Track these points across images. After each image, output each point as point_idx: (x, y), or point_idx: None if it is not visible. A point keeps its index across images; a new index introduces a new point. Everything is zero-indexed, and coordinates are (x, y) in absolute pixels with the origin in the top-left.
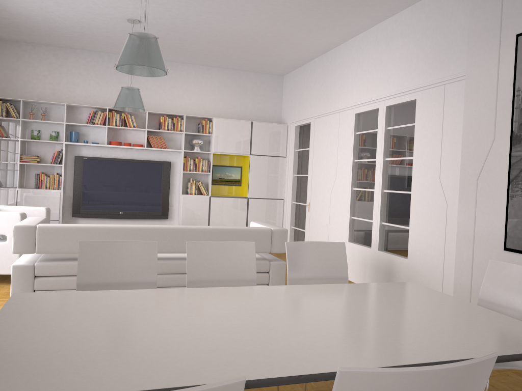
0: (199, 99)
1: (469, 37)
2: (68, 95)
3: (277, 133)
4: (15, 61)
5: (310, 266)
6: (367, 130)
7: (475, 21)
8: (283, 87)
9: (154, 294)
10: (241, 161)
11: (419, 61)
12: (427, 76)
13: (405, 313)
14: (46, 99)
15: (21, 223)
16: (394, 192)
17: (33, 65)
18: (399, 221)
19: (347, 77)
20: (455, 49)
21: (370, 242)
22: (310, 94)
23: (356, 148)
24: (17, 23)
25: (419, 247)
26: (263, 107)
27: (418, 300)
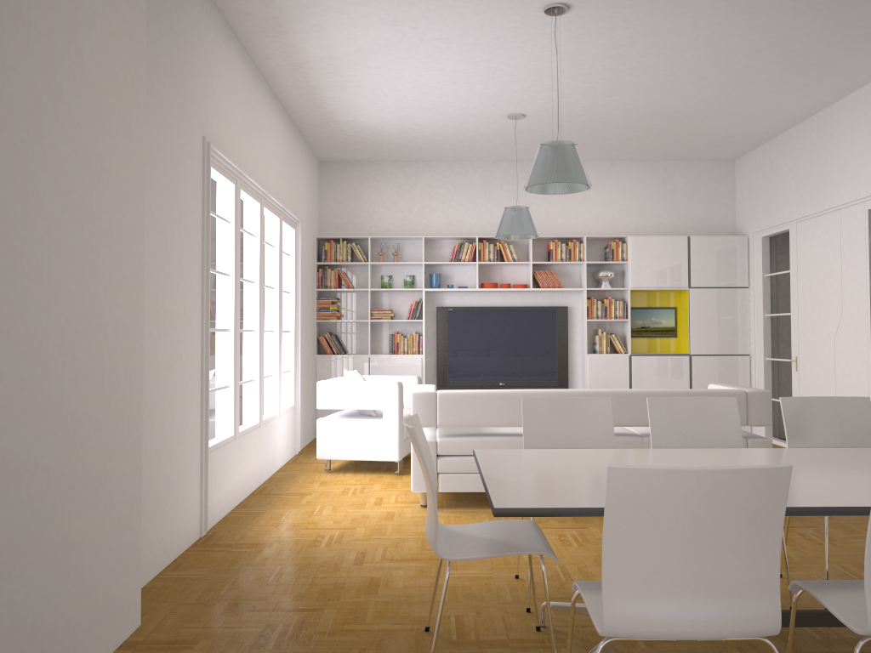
0: (603, 211)
1: None
2: (423, 225)
3: (731, 251)
4: (357, 188)
5: (818, 429)
6: None
7: None
8: (736, 178)
9: (625, 452)
10: (674, 299)
11: None
12: None
13: None
14: (396, 233)
15: (417, 389)
16: None
17: (379, 189)
18: None
19: (850, 153)
20: None
21: None
22: (784, 186)
23: None
24: (365, 139)
25: None
26: (704, 213)
27: None
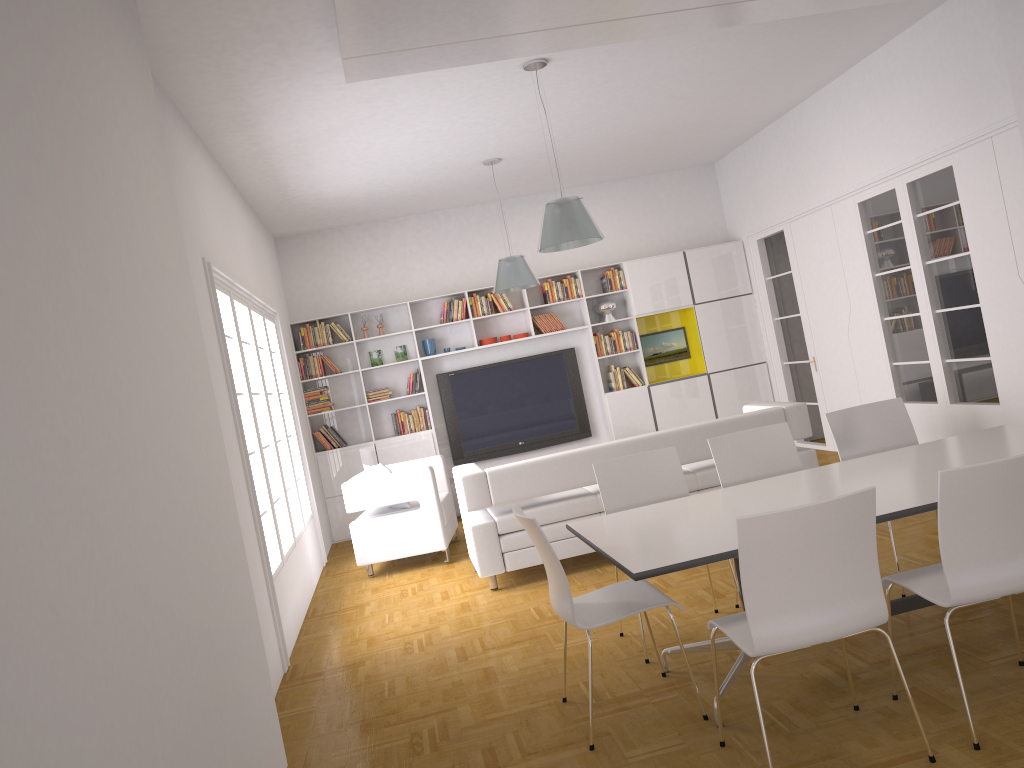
0: None
1: (1009, 69)
2: (404, 288)
3: (729, 259)
4: (322, 261)
5: (863, 436)
6: (884, 224)
7: (1011, 45)
8: (718, 182)
9: (706, 496)
10: (681, 318)
11: (942, 109)
12: (960, 128)
13: (998, 453)
14: (376, 302)
15: (463, 473)
16: (954, 310)
17: (348, 258)
18: (972, 351)
19: (830, 148)
20: (994, 83)
21: (934, 394)
22: (770, 186)
23: (872, 256)
24: (328, 209)
25: (1013, 383)
26: (693, 223)
27: (1013, 439)
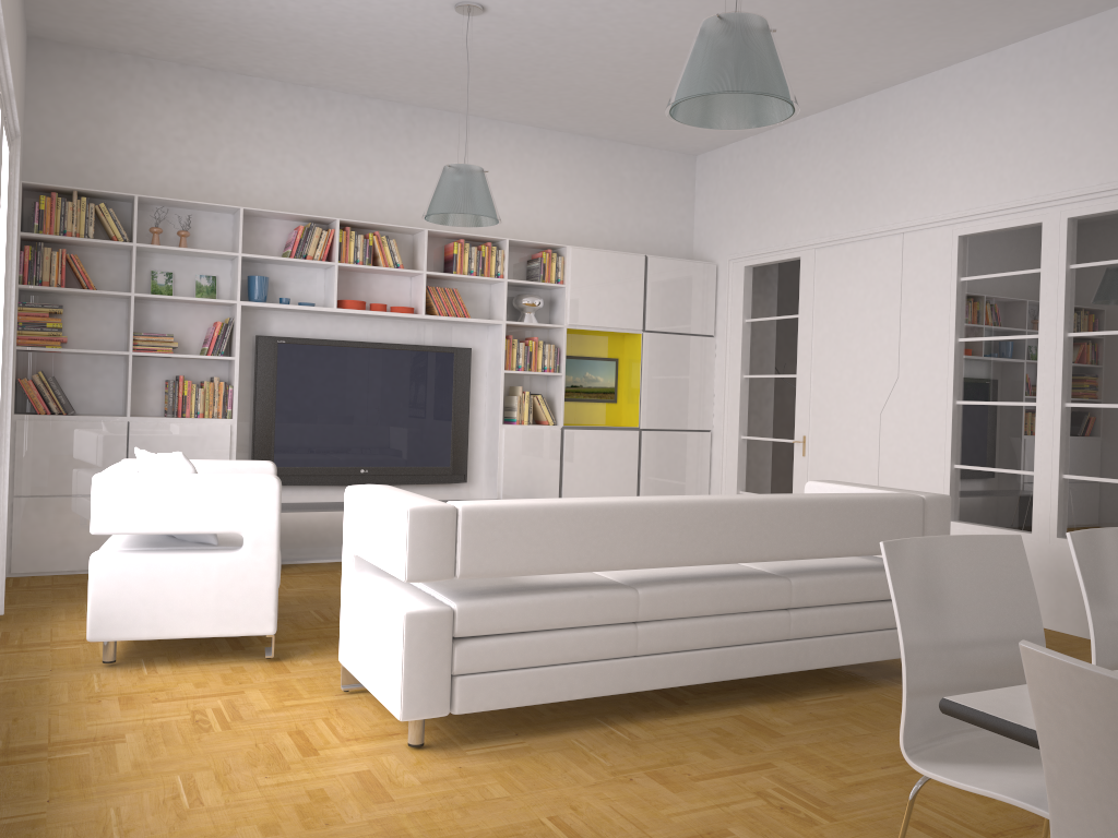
0: (525, 204)
1: None
2: (234, 189)
3: (697, 283)
4: (106, 101)
5: None
6: (1000, 271)
7: None
8: (697, 181)
9: None
10: (616, 347)
11: None
12: None
13: None
14: (183, 197)
15: (406, 501)
16: (1103, 407)
17: (151, 112)
18: None
19: (928, 155)
20: None
21: (1024, 519)
22: (794, 196)
23: (960, 313)
24: (155, 1)
25: None
26: (656, 225)
27: None
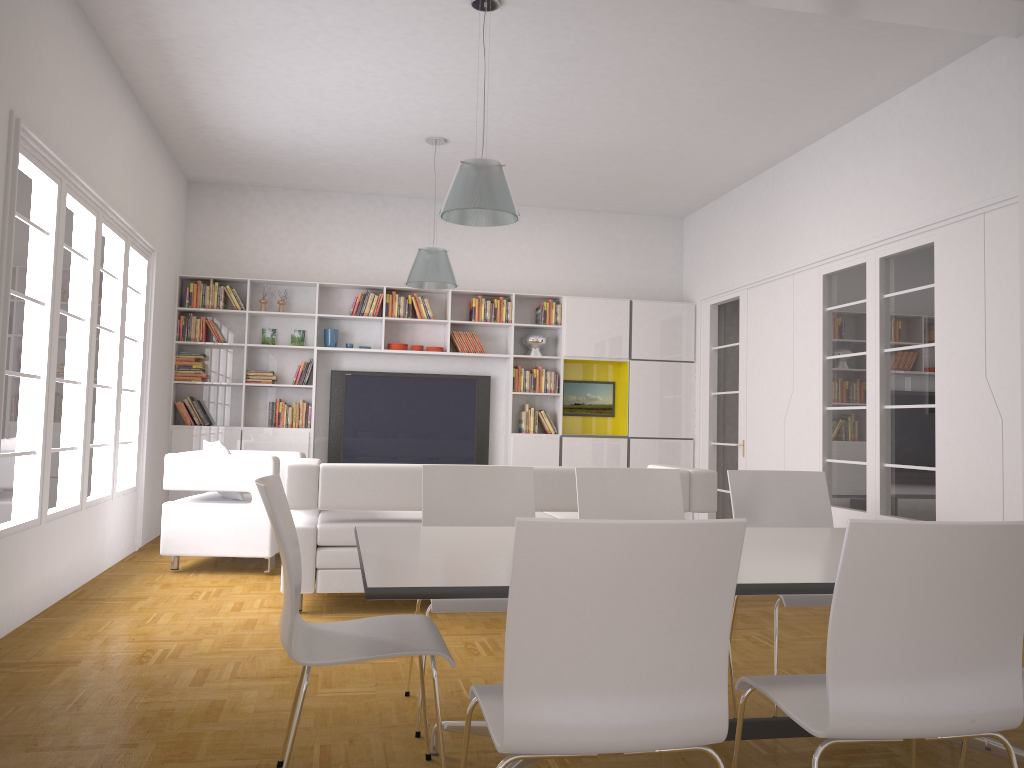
0: (536, 266)
1: (1020, 132)
2: (319, 270)
3: (677, 320)
4: (236, 218)
5: (769, 508)
6: (847, 301)
7: None
8: (684, 238)
9: None
10: (613, 372)
11: (935, 177)
12: (951, 200)
13: None
14: (285, 277)
15: (294, 462)
16: (904, 408)
17: (265, 222)
18: (916, 458)
19: (805, 212)
20: (999, 152)
21: (864, 501)
22: (735, 247)
23: (827, 336)
24: (248, 156)
25: (956, 501)
26: (649, 275)
27: None
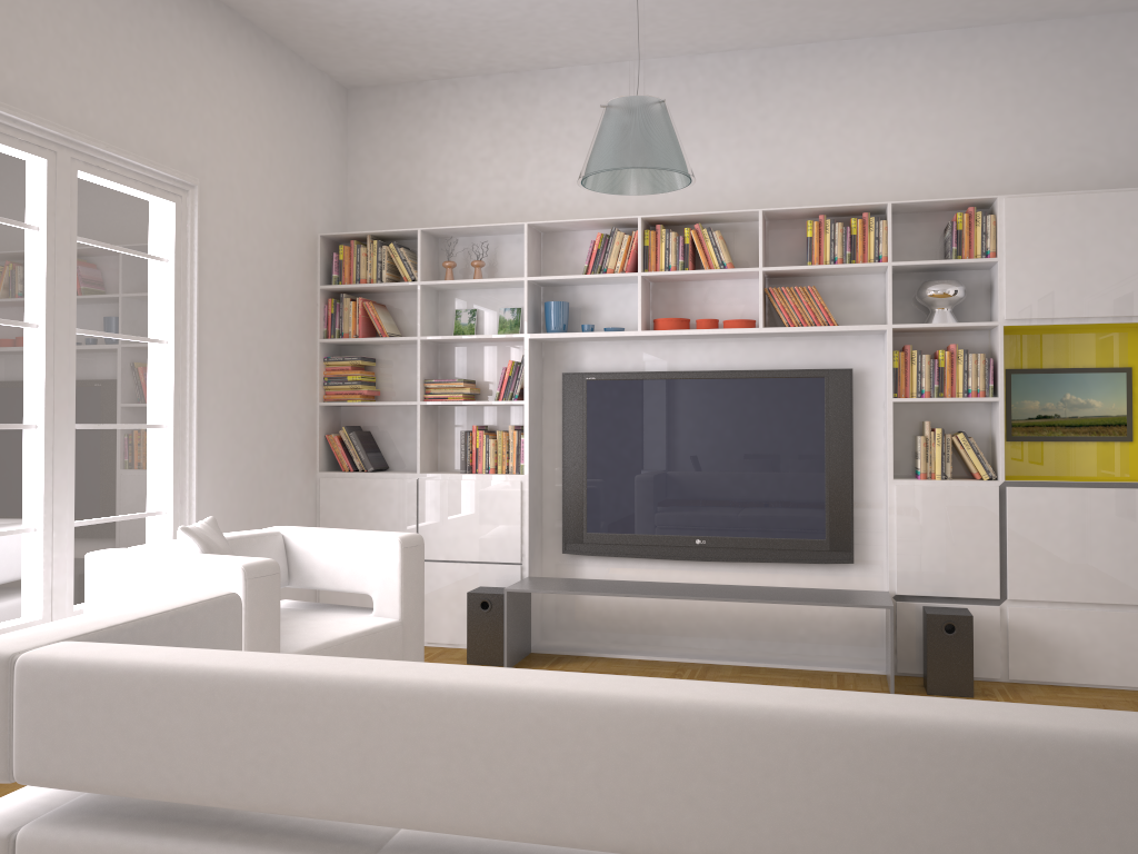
0: (944, 147)
1: None
2: (544, 203)
3: None
4: (415, 135)
5: None
6: None
7: None
8: None
9: None
10: (1126, 348)
11: None
12: None
13: None
14: (491, 222)
15: (6, 635)
16: None
17: (458, 136)
18: None
19: None
20: None
21: None
22: None
23: None
24: (367, 8)
25: None
26: None
27: None
